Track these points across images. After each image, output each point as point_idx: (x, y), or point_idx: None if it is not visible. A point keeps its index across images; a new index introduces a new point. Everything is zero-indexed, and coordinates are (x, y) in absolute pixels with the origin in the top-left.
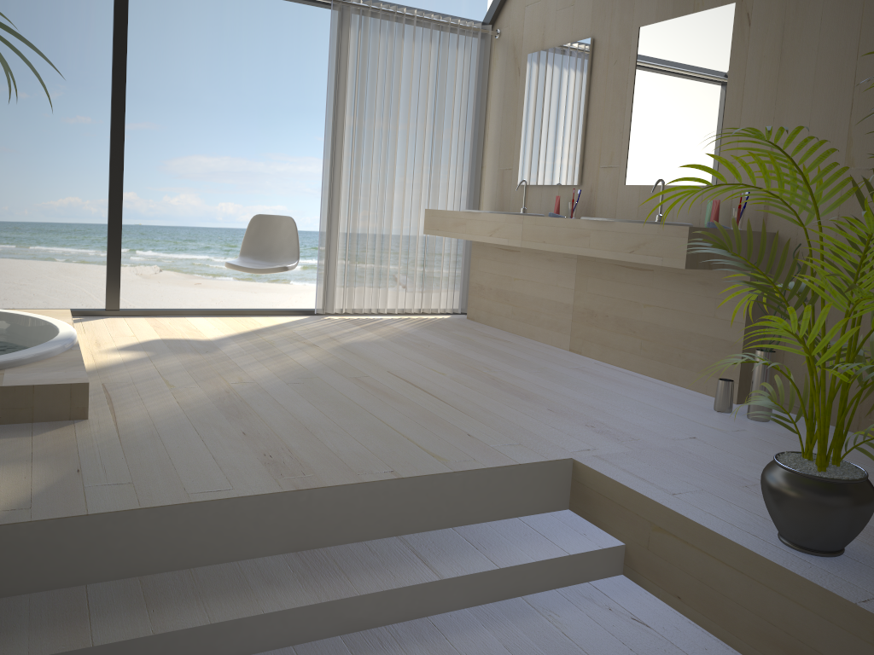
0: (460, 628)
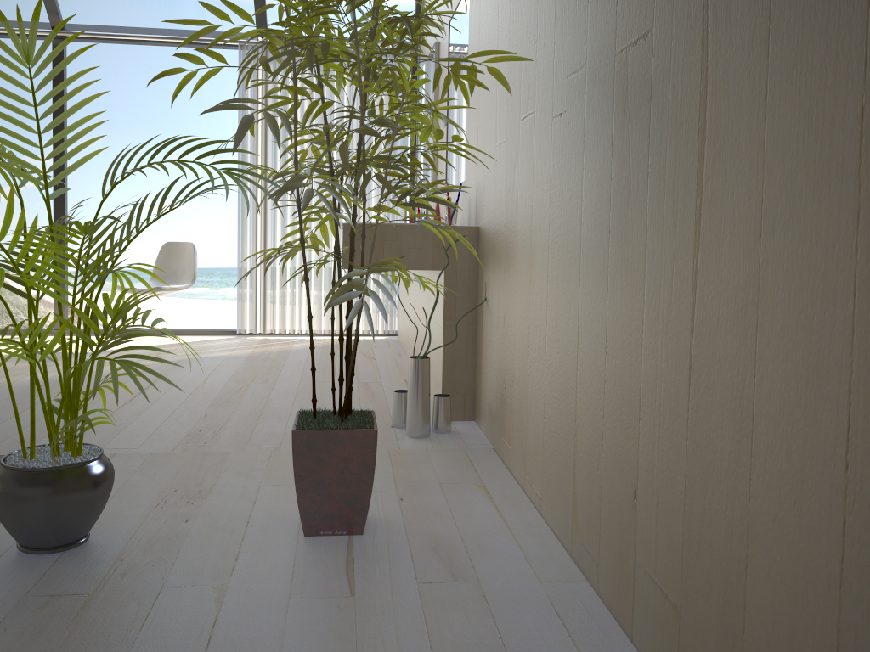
0: None
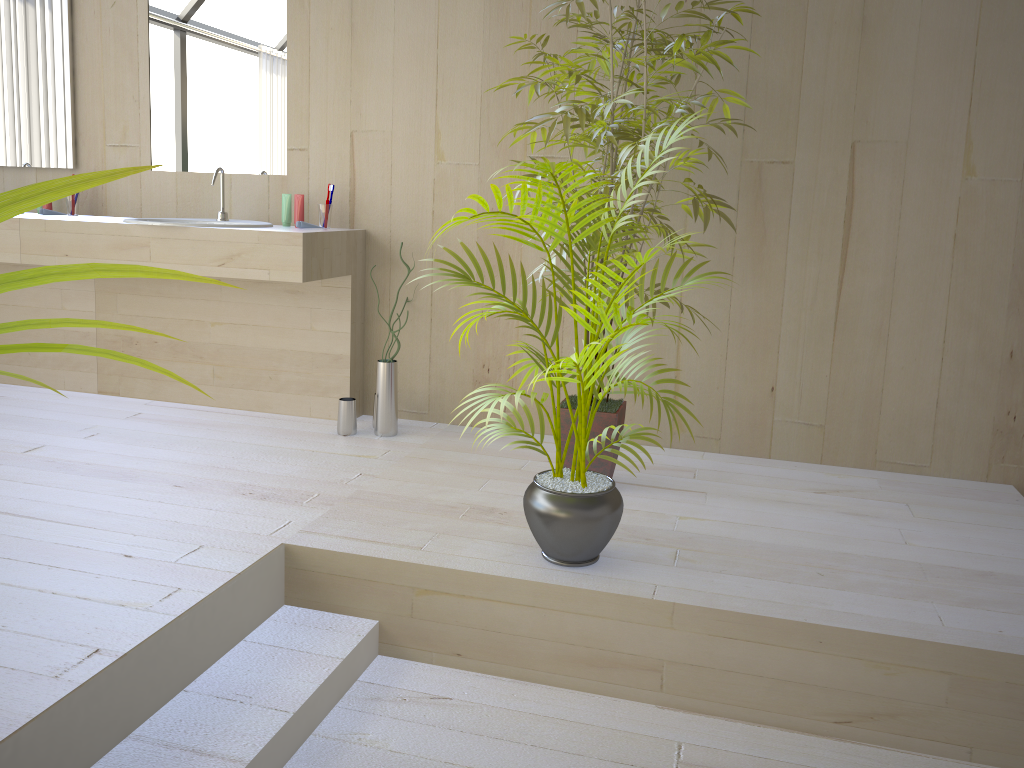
0: None
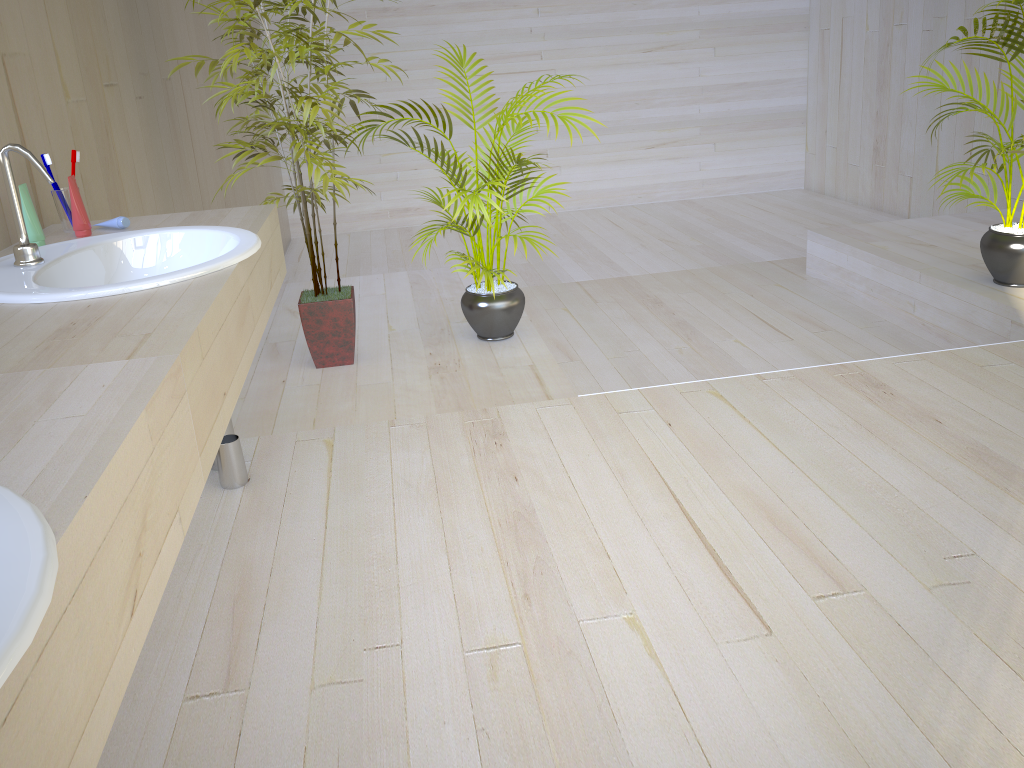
0: None
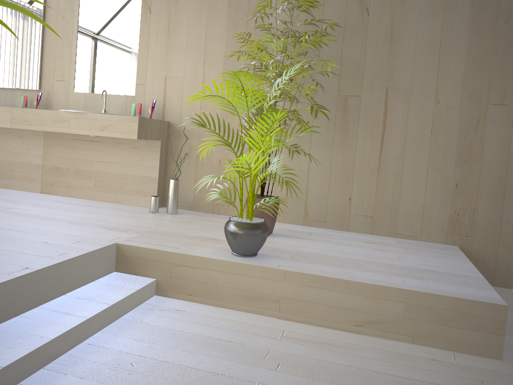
0: (106, 341)
